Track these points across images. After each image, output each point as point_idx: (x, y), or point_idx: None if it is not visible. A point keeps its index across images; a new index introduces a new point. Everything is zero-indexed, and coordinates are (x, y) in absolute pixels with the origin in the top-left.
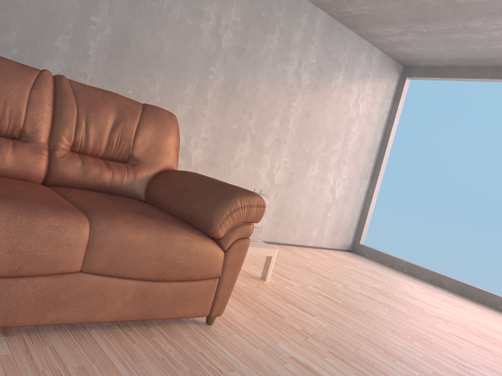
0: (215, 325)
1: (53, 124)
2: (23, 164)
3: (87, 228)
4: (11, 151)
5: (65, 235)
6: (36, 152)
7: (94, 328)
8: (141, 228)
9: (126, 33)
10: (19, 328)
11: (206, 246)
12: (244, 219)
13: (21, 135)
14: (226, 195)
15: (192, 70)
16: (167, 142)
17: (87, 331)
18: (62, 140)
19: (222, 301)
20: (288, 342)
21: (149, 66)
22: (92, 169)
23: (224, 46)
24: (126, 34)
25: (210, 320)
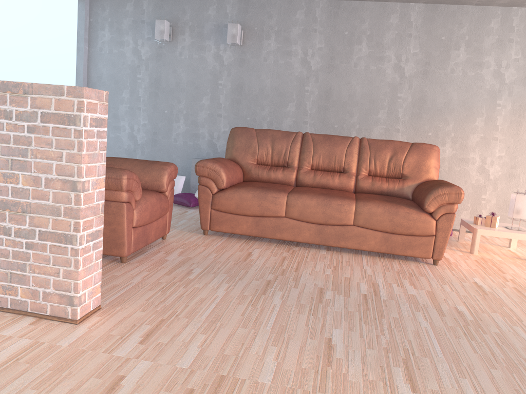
0: (438, 266)
1: (358, 163)
2: (342, 183)
3: (353, 205)
4: (337, 178)
5: (343, 207)
6: (349, 177)
7: (365, 255)
8: (380, 206)
9: (422, 96)
10: (333, 250)
11: (420, 216)
12: (446, 201)
13: (343, 170)
14: (433, 188)
15: (479, 107)
16: (426, 163)
17: (361, 255)
18: (362, 170)
19: (439, 251)
20: (485, 279)
21: (442, 114)
22: (376, 183)
23: (507, 81)
24: (422, 97)
25: (434, 262)
